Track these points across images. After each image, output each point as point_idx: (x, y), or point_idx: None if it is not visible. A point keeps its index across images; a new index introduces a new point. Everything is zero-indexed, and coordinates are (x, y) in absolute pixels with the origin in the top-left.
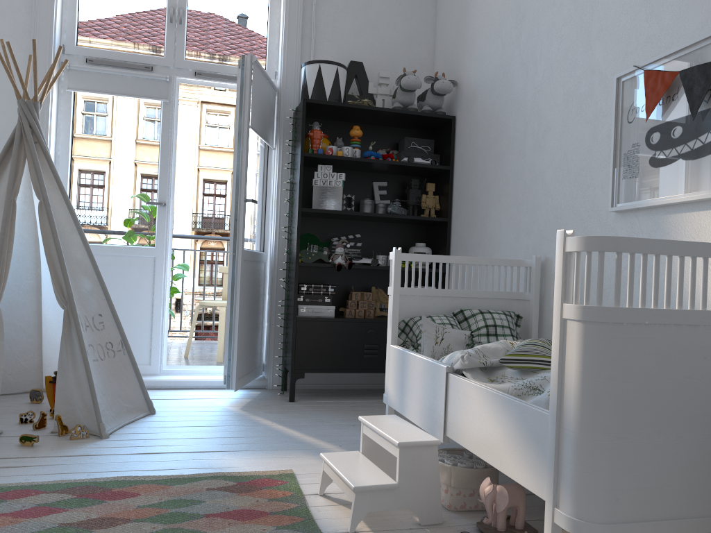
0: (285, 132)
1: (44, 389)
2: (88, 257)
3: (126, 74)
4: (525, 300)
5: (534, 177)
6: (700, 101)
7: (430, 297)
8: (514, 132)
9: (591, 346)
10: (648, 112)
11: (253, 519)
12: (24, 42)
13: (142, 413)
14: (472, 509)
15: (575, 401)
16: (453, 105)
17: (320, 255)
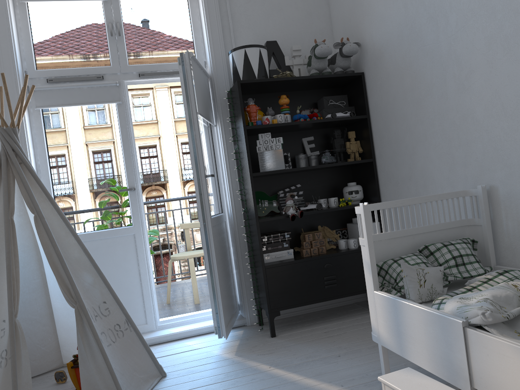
0: (223, 110)
1: (65, 365)
2: (84, 254)
3: (82, 86)
4: (476, 225)
5: (462, 115)
6: None
7: (395, 238)
8: (431, 79)
9: None
10: None
11: None
12: None
13: (156, 379)
14: None
15: None
16: (359, 63)
17: (271, 207)
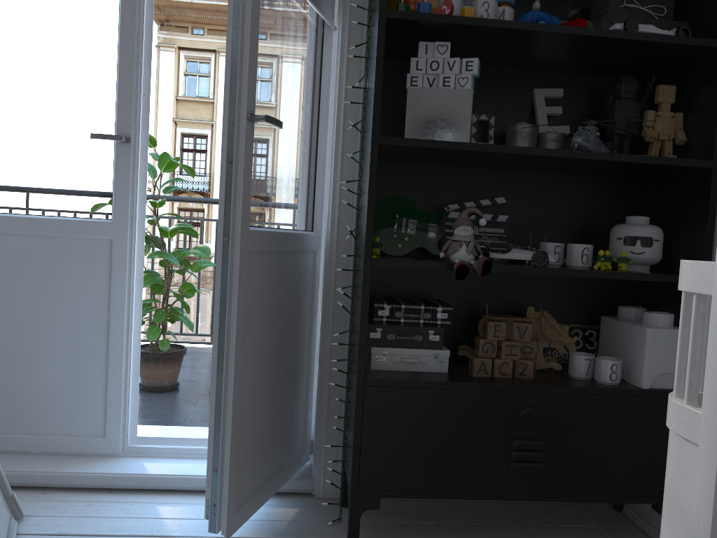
0: None
1: None
2: None
3: None
4: None
5: None
6: None
7: None
8: None
9: None
10: None
11: None
12: None
13: None
14: None
15: None
16: None
17: (421, 239)
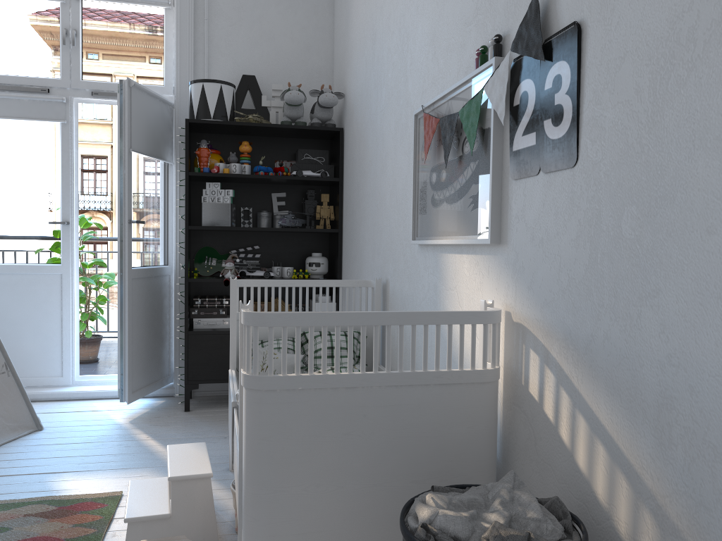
0: (181, 148)
1: None
2: None
3: (22, 98)
4: None
5: (381, 199)
6: (448, 151)
7: None
8: (371, 152)
9: (250, 410)
10: (426, 153)
11: None
12: None
13: (28, 430)
14: None
15: (244, 457)
16: (343, 116)
17: (218, 267)
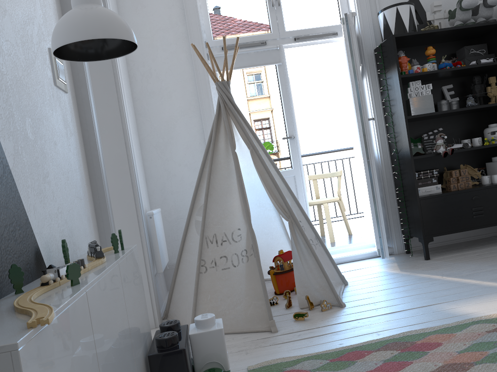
0: (370, 65)
1: None
2: (282, 182)
3: (250, 51)
4: None
5: None
6: None
7: None
8: None
9: None
10: None
11: None
12: (184, 45)
13: (342, 285)
14: None
15: None
16: None
17: (416, 149)
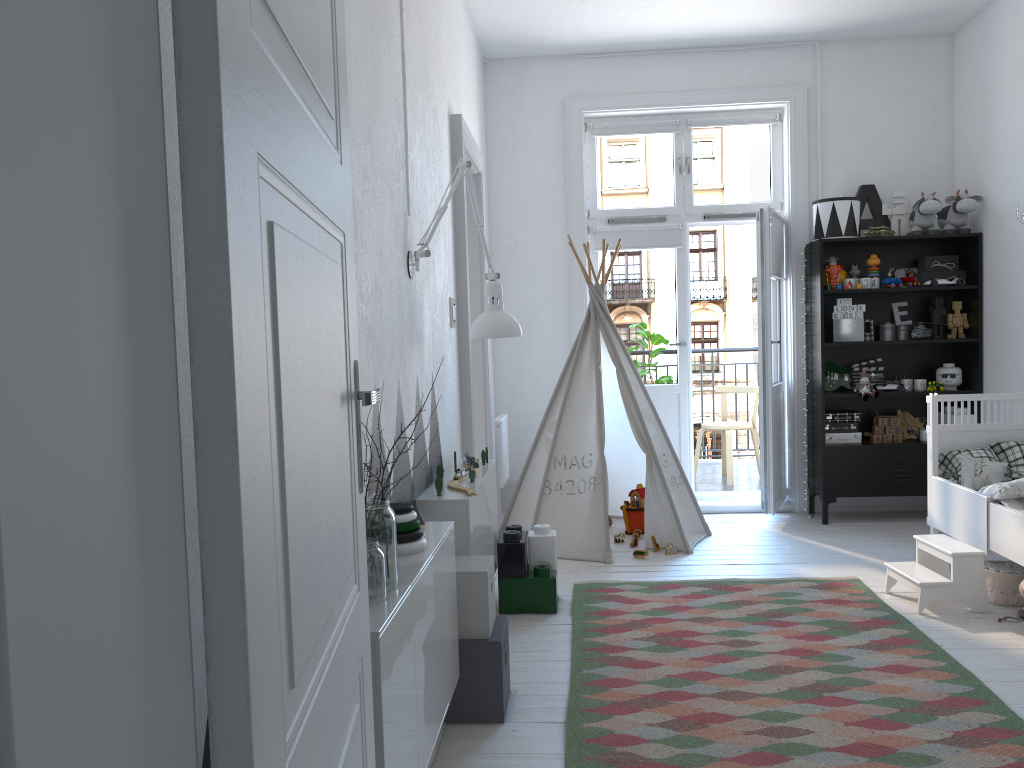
0: (797, 264)
1: None
2: (650, 407)
3: (643, 228)
4: None
5: None
6: None
7: (966, 431)
8: None
9: None
10: None
11: (844, 604)
12: (561, 217)
13: (702, 534)
14: (1014, 604)
15: None
16: (979, 219)
17: (841, 382)
